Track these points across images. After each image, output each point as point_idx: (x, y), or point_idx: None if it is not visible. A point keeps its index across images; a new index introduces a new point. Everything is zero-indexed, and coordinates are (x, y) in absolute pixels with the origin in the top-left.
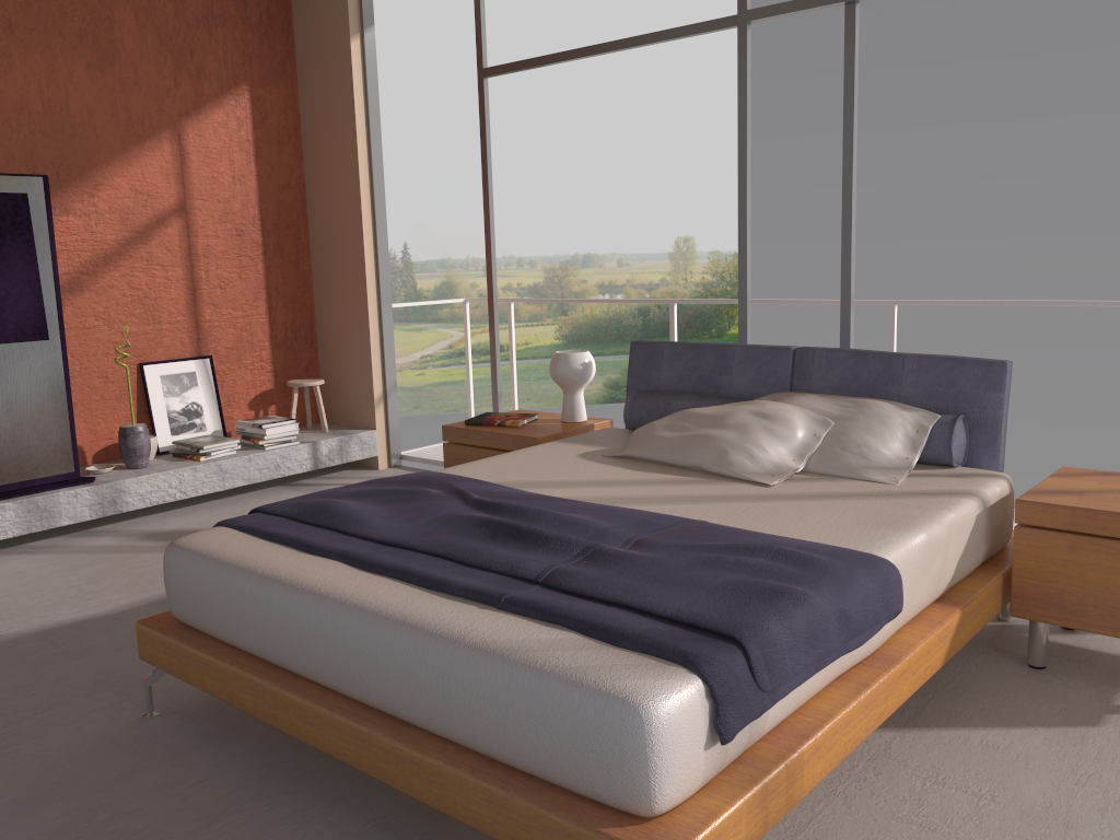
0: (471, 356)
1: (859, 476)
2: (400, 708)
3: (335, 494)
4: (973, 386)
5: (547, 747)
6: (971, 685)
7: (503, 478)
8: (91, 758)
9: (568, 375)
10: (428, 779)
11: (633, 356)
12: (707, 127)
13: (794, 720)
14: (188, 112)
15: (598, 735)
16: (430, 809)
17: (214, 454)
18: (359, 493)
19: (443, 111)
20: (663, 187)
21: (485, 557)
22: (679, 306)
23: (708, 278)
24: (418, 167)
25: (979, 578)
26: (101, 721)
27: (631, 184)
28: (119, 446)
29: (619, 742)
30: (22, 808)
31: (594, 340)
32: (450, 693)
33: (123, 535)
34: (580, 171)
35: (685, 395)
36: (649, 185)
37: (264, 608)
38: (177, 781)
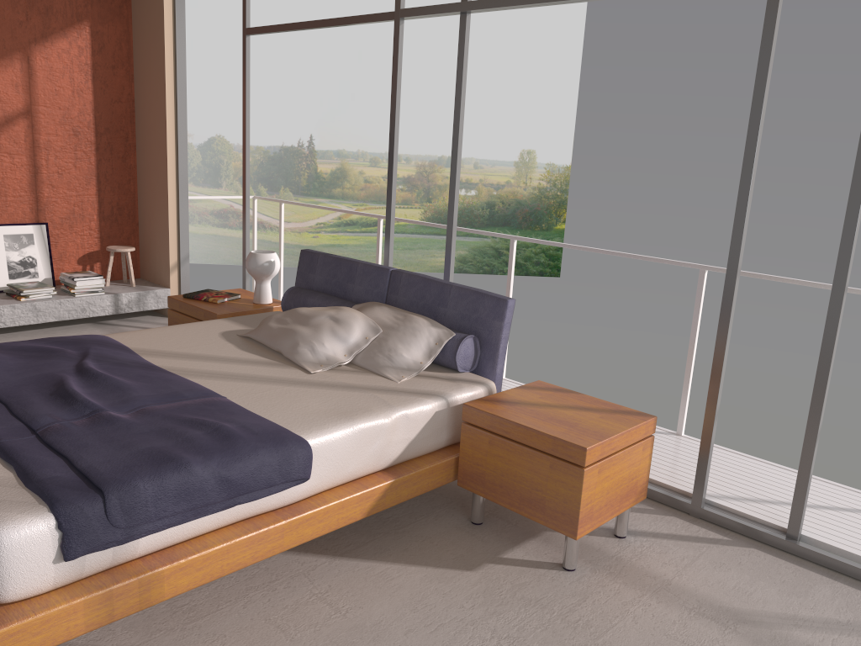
0: (355, 226)
1: (380, 372)
2: None
3: (4, 347)
4: (487, 314)
5: None
6: (417, 531)
7: (143, 346)
8: None
9: (255, 269)
10: None
11: (301, 260)
12: (554, 65)
13: (180, 547)
14: (37, 40)
15: None
16: None
17: (32, 297)
18: (21, 348)
19: (349, 34)
20: (515, 110)
21: (26, 409)
22: (519, 204)
23: (543, 184)
24: (326, 77)
25: (436, 456)
26: None
27: (490, 105)
28: None
29: None
30: None
31: None
32: None
33: None
34: (451, 91)
35: (318, 295)
36: (504, 107)
37: None
38: None
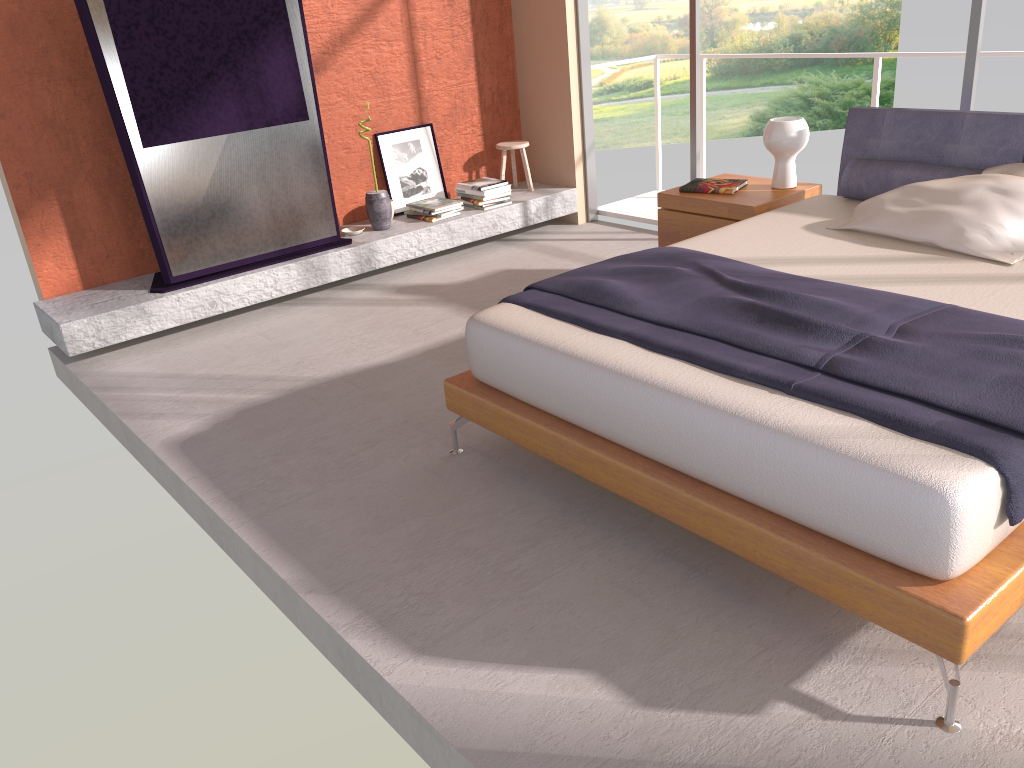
0: (621, 92)
1: None
2: (700, 471)
3: (595, 272)
4: None
5: (848, 518)
6: None
7: (739, 254)
8: (422, 486)
9: (782, 144)
10: (728, 530)
11: (851, 123)
12: None
13: None
14: None
15: (903, 514)
16: (708, 545)
17: (443, 216)
18: (616, 271)
19: None
20: None
21: (760, 343)
22: (833, 32)
23: None
24: None
25: None
26: (419, 455)
27: None
28: (367, 211)
29: (923, 521)
30: (386, 524)
31: (742, 72)
32: (752, 466)
33: (378, 289)
34: None
35: (907, 165)
36: None
37: (567, 381)
38: (496, 509)
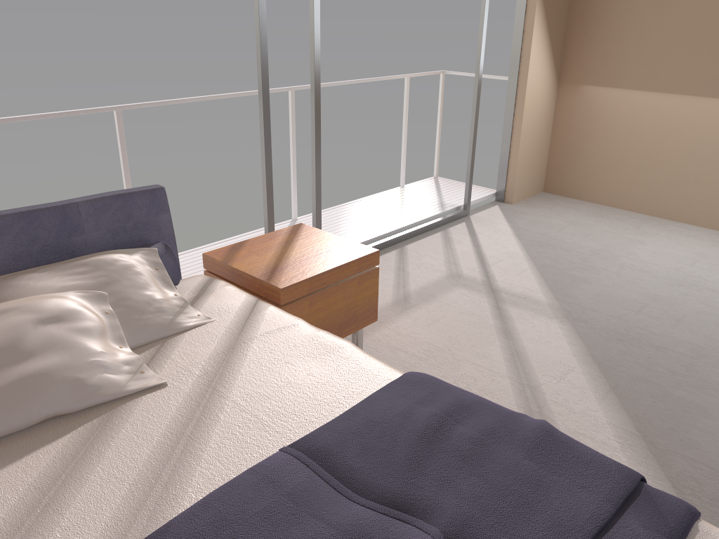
0: None
1: (180, 329)
2: None
3: None
4: (147, 214)
5: None
6: None
7: None
8: None
9: None
10: None
11: None
12: None
13: None
14: None
15: None
16: None
17: None
18: None
19: None
20: None
21: None
22: None
23: None
24: None
25: None
26: None
27: None
28: None
29: None
30: None
31: None
32: None
33: None
34: None
35: None
36: None
37: None
38: None
